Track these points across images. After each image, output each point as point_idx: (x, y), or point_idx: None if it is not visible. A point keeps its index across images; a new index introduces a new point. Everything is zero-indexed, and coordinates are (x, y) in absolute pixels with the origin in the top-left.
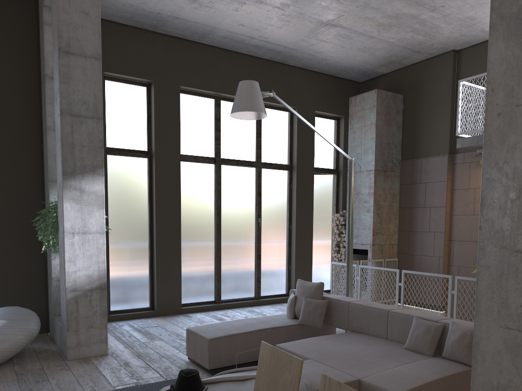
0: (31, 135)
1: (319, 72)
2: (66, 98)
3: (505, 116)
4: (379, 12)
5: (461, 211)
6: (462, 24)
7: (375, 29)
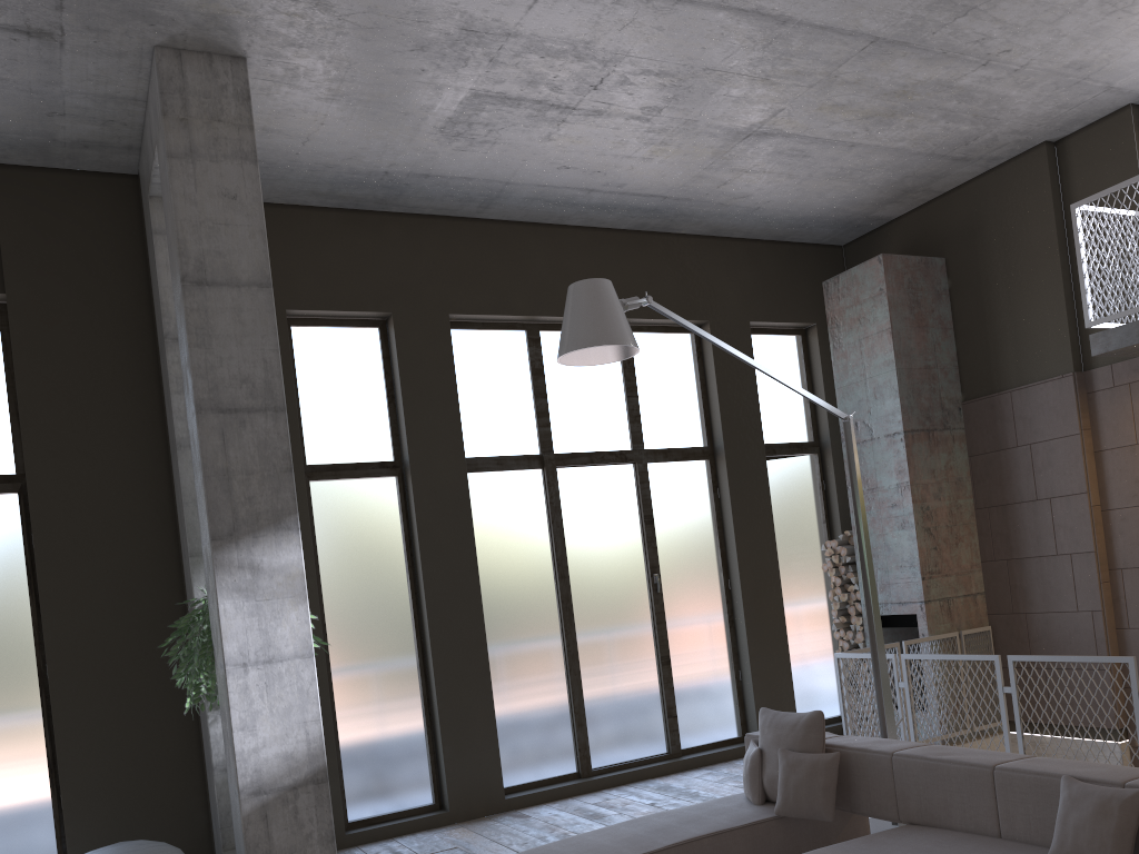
0: (147, 464)
1: (748, 237)
2: (205, 377)
3: None
4: (863, 90)
5: (1128, 497)
6: (1058, 81)
7: (860, 127)
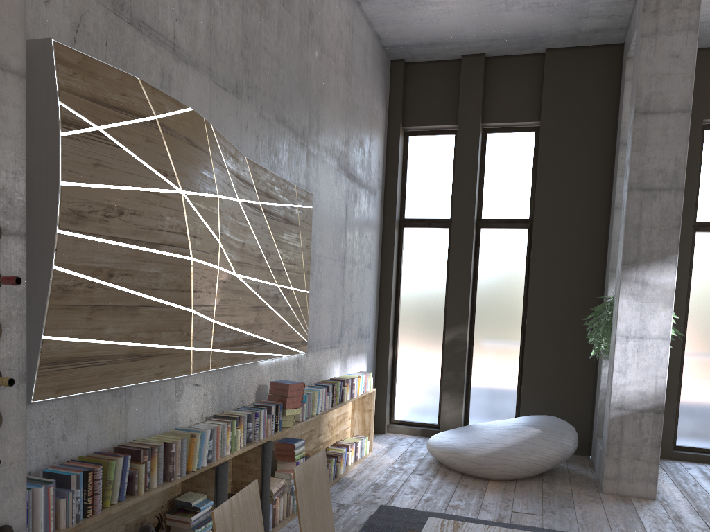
0: (596, 216)
1: None
2: (636, 170)
3: None
4: None
5: None
6: None
7: None
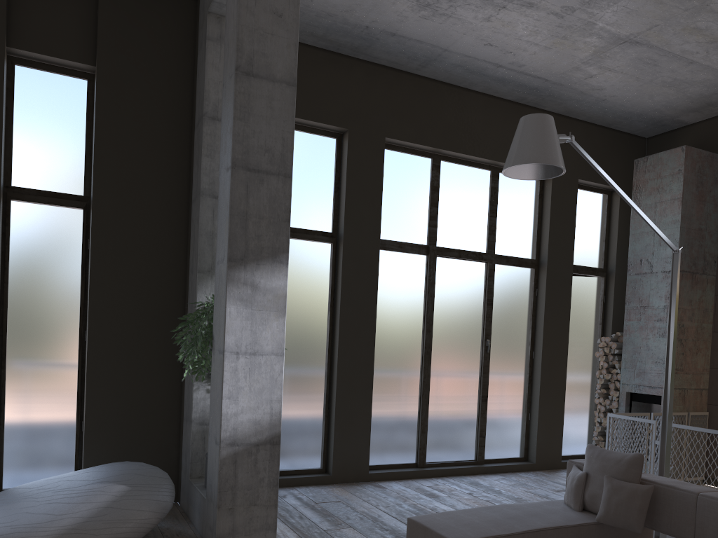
0: (174, 204)
1: (587, 121)
2: (241, 143)
3: None
4: None
5: None
6: None
7: (703, 49)
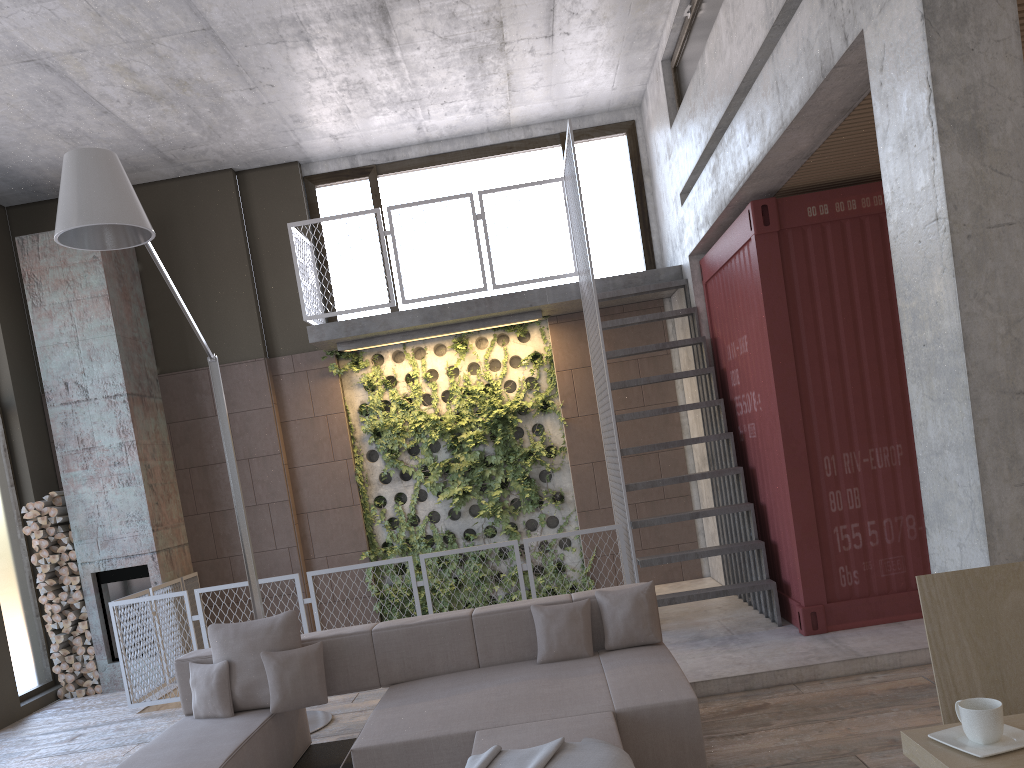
0: None
1: None
2: None
3: (976, 239)
4: (159, 66)
5: (310, 457)
6: (277, 125)
7: (127, 98)
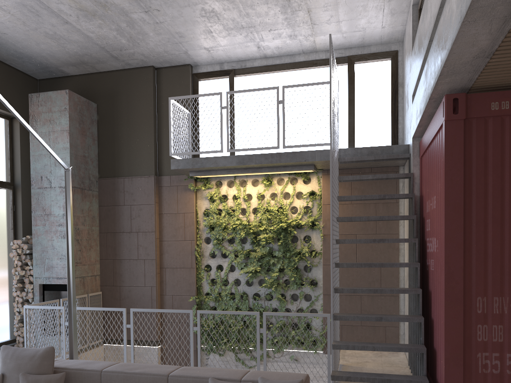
0: None
1: None
2: None
3: None
4: None
5: (171, 236)
6: (170, 38)
7: (75, 14)
